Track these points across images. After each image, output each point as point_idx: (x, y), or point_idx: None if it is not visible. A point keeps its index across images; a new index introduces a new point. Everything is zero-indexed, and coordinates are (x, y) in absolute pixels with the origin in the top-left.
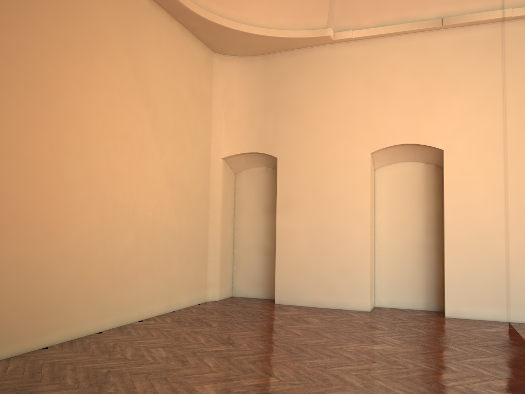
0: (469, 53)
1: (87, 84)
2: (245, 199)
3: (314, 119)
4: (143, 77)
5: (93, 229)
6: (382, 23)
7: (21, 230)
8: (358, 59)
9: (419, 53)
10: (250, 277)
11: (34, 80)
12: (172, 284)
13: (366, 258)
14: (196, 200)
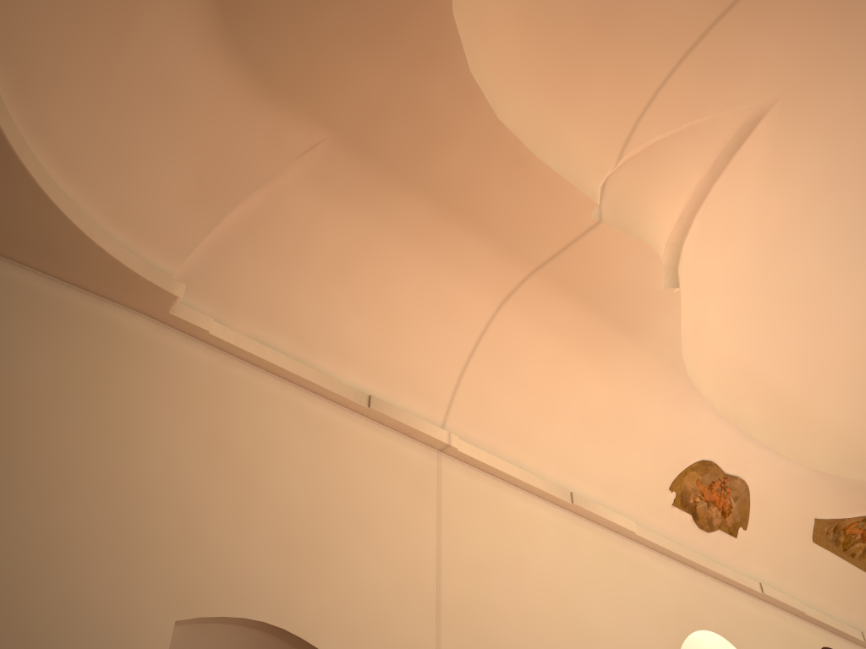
0: (395, 478)
1: None
2: None
3: (42, 468)
4: None
5: None
6: (268, 343)
7: None
8: (203, 382)
9: (318, 435)
10: None
11: None
12: None
13: None
14: None
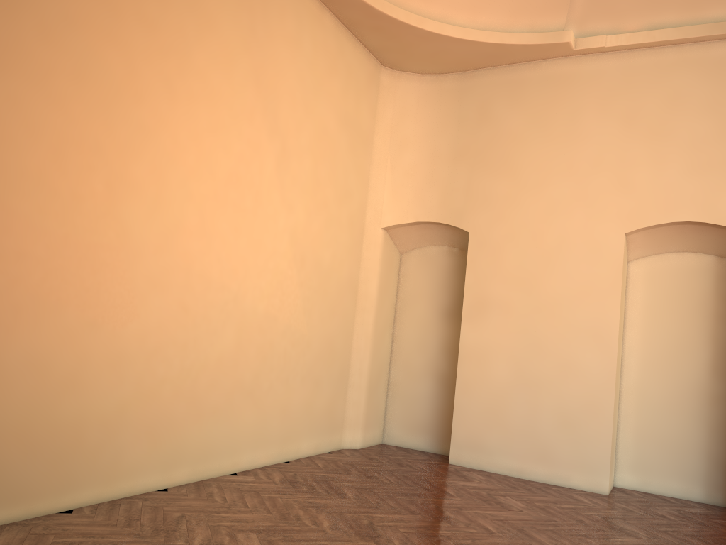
0: None
1: (177, 91)
2: (413, 294)
3: (532, 175)
4: (269, 90)
5: (168, 321)
6: (658, 24)
7: (45, 313)
8: (613, 81)
9: (719, 74)
10: (413, 417)
11: (88, 73)
12: (288, 418)
13: (607, 405)
14: (337, 290)
